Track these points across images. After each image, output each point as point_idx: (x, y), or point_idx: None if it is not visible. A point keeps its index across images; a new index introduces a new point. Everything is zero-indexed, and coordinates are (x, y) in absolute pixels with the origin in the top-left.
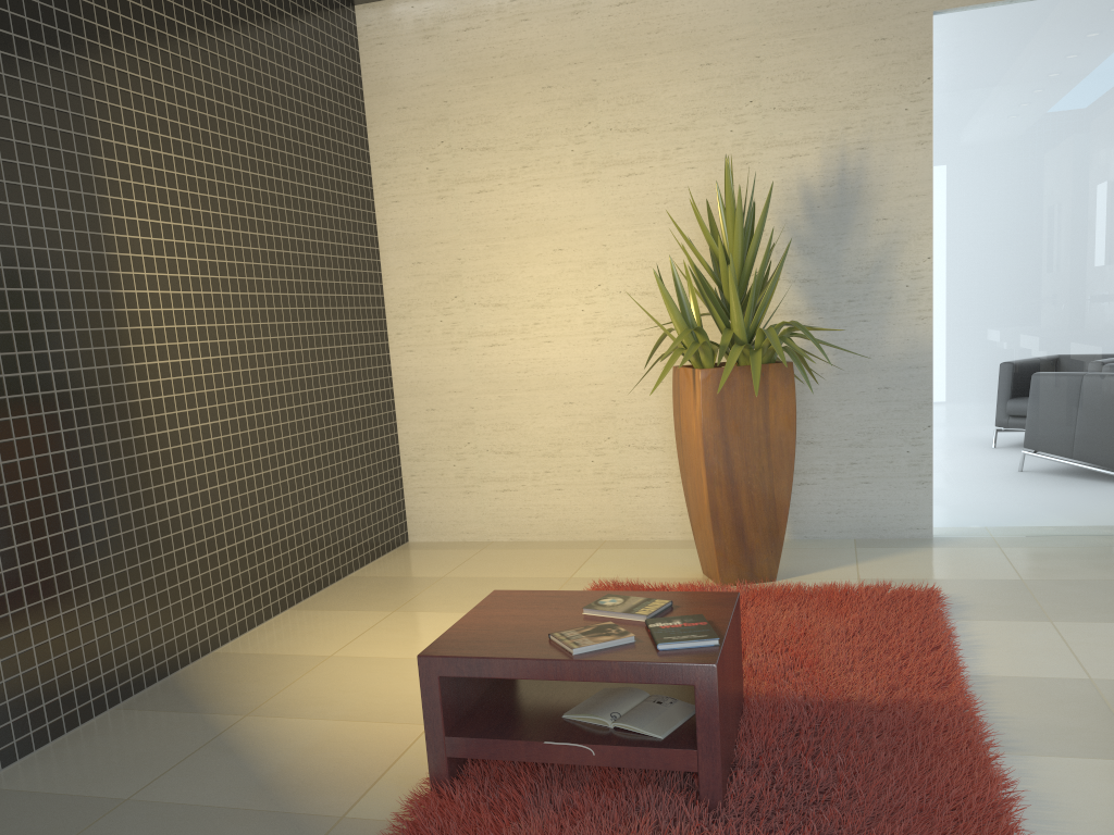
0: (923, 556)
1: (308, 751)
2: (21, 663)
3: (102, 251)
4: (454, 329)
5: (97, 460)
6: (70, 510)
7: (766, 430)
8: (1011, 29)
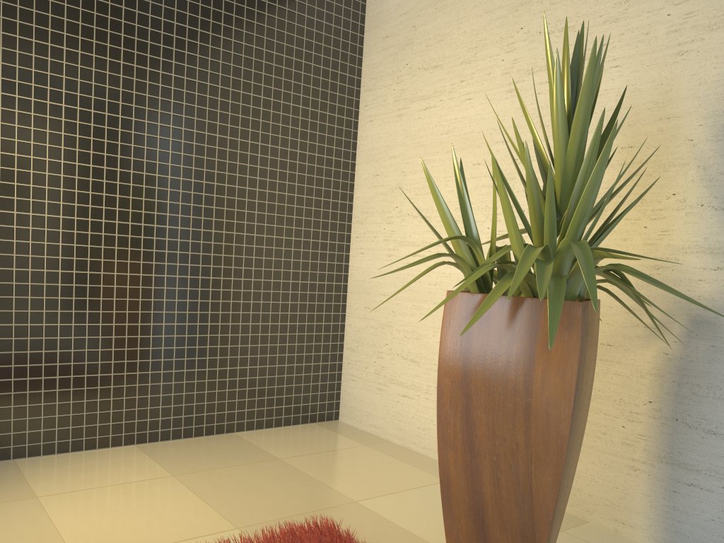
0: None
1: None
2: None
3: None
4: (391, 237)
5: None
6: None
7: (527, 392)
8: None
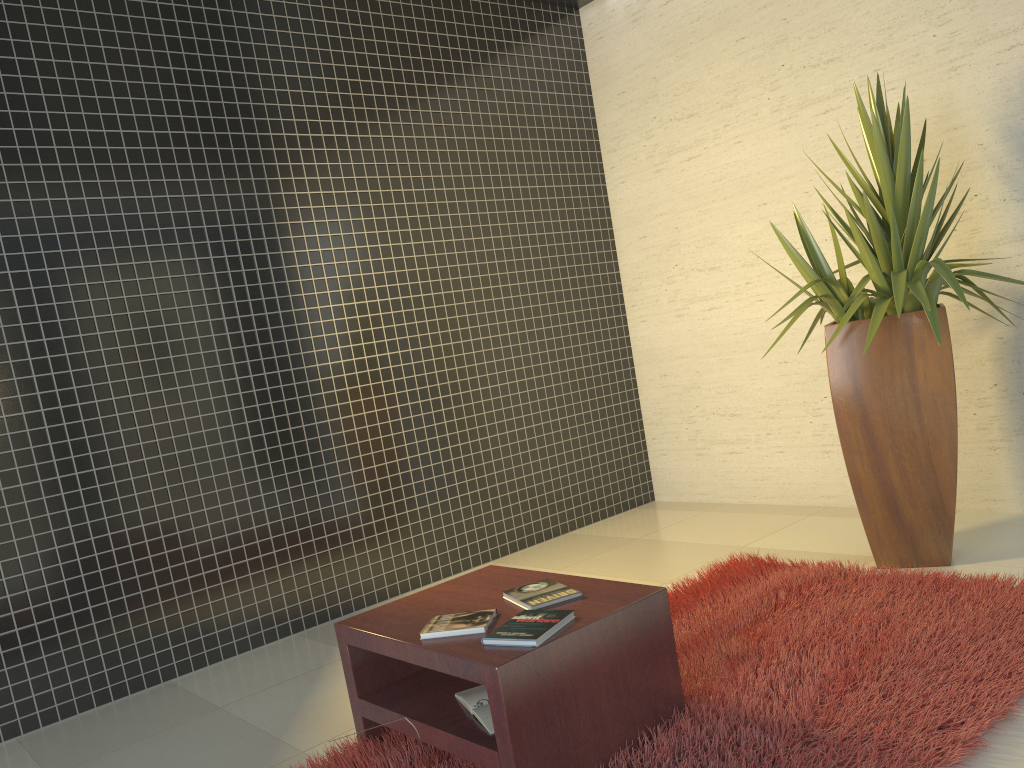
0: None
1: None
2: (210, 595)
3: (285, 280)
4: (677, 297)
5: (280, 442)
6: (254, 482)
7: (913, 389)
8: None
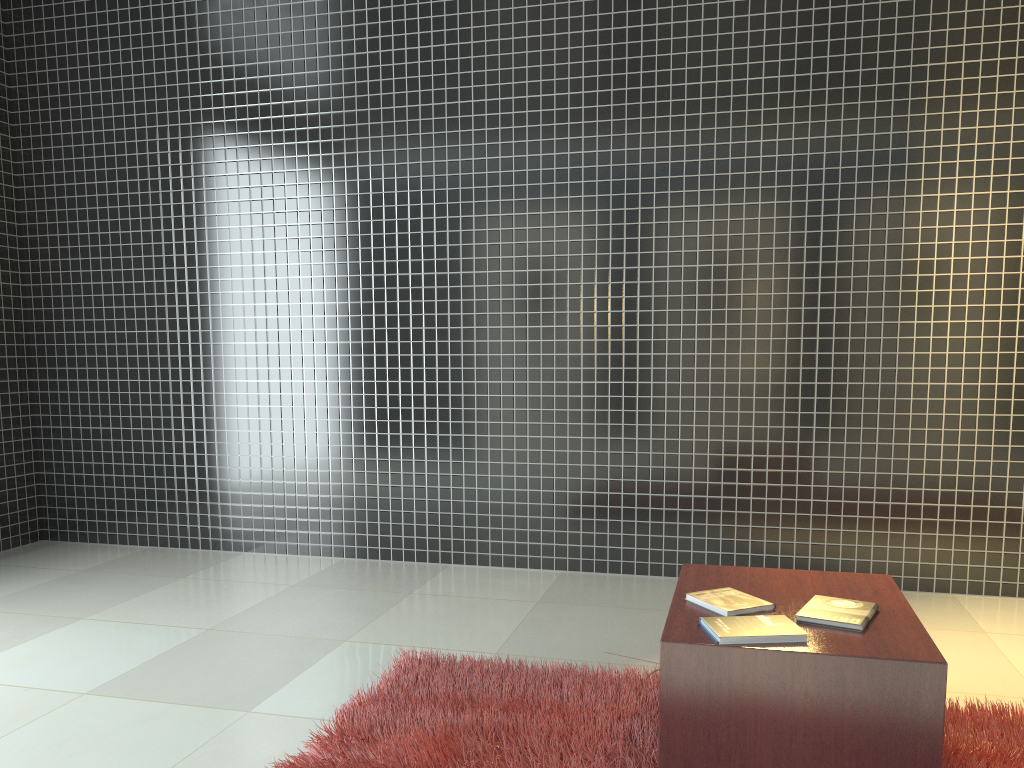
0: None
1: None
2: (737, 519)
3: (900, 227)
4: None
5: (847, 395)
6: (808, 427)
7: None
8: None
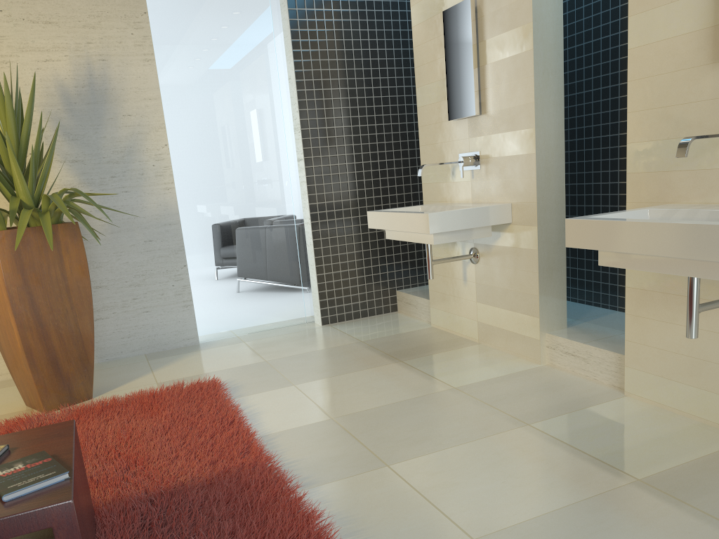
0: (197, 357)
1: None
2: None
3: None
4: None
5: None
6: None
7: (64, 278)
8: None
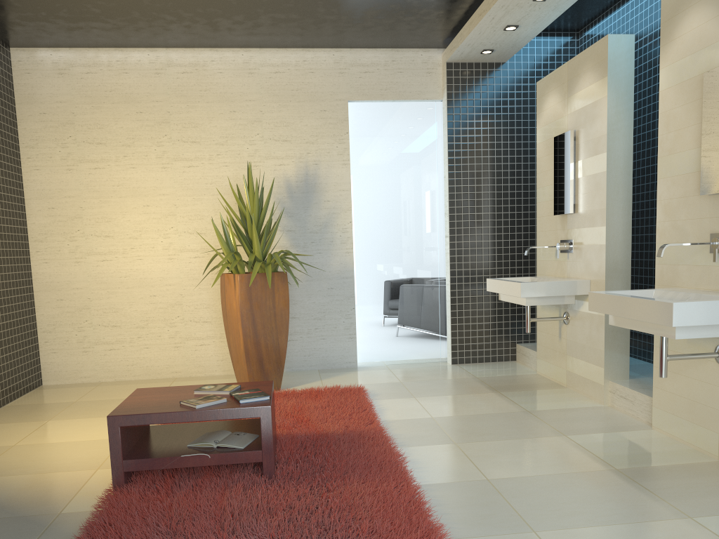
0: (353, 375)
1: (22, 489)
2: None
3: None
4: (77, 250)
5: None
6: None
7: (274, 307)
8: (384, 114)
